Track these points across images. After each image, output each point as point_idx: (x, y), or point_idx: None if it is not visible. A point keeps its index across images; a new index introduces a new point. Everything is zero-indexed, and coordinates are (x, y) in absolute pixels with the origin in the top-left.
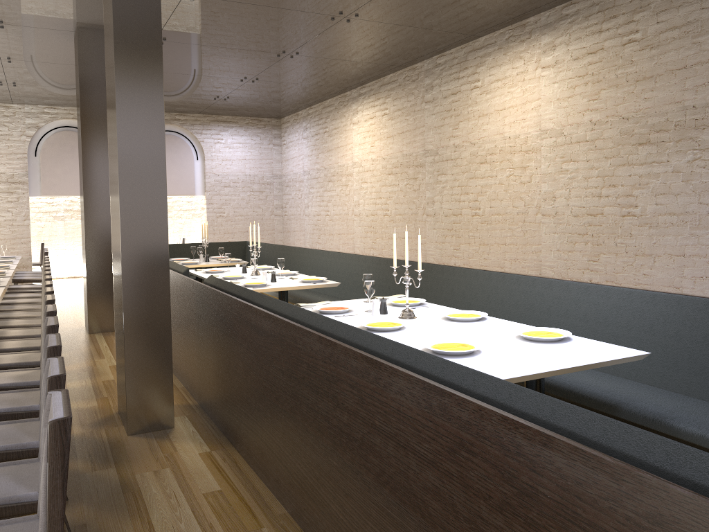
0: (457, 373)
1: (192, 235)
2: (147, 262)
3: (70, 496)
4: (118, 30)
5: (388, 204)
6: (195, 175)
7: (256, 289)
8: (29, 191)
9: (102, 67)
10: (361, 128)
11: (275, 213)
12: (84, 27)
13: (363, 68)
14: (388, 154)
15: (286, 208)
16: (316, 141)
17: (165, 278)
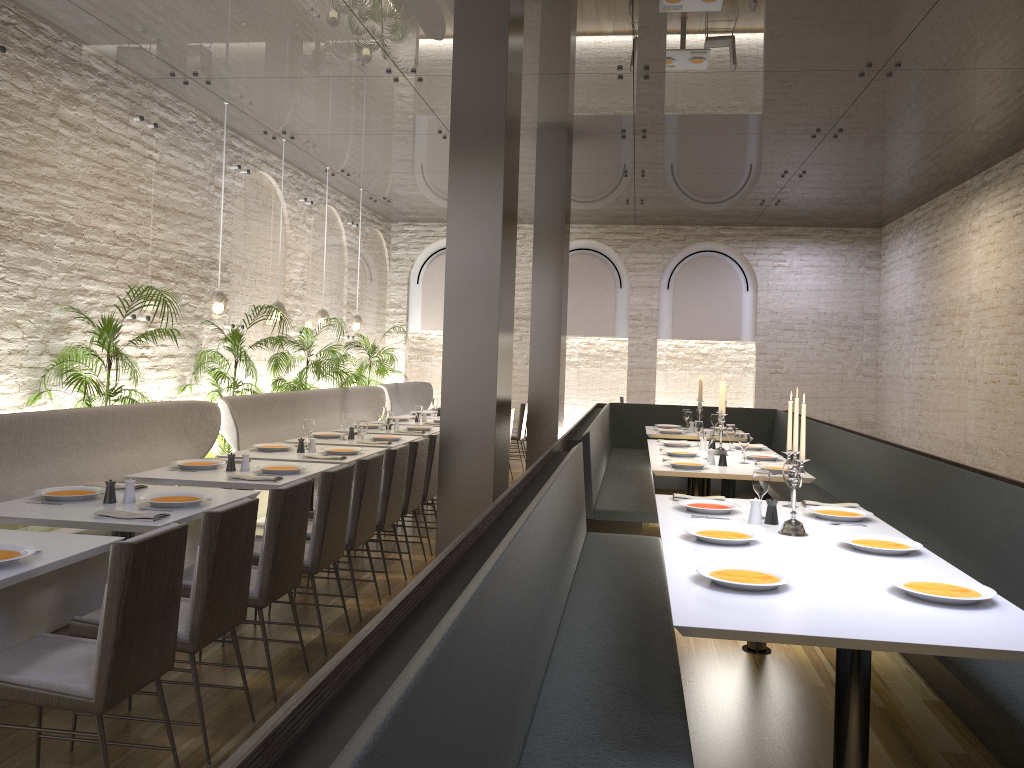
0: (480, 575)
1: (741, 398)
2: (469, 413)
3: (314, 668)
4: (455, 135)
5: (1015, 364)
6: (743, 312)
7: (677, 472)
8: None
9: (562, 174)
10: (982, 238)
11: (864, 373)
12: (545, 127)
13: (970, 142)
14: (1019, 281)
15: (881, 366)
16: (923, 261)
17: (490, 436)
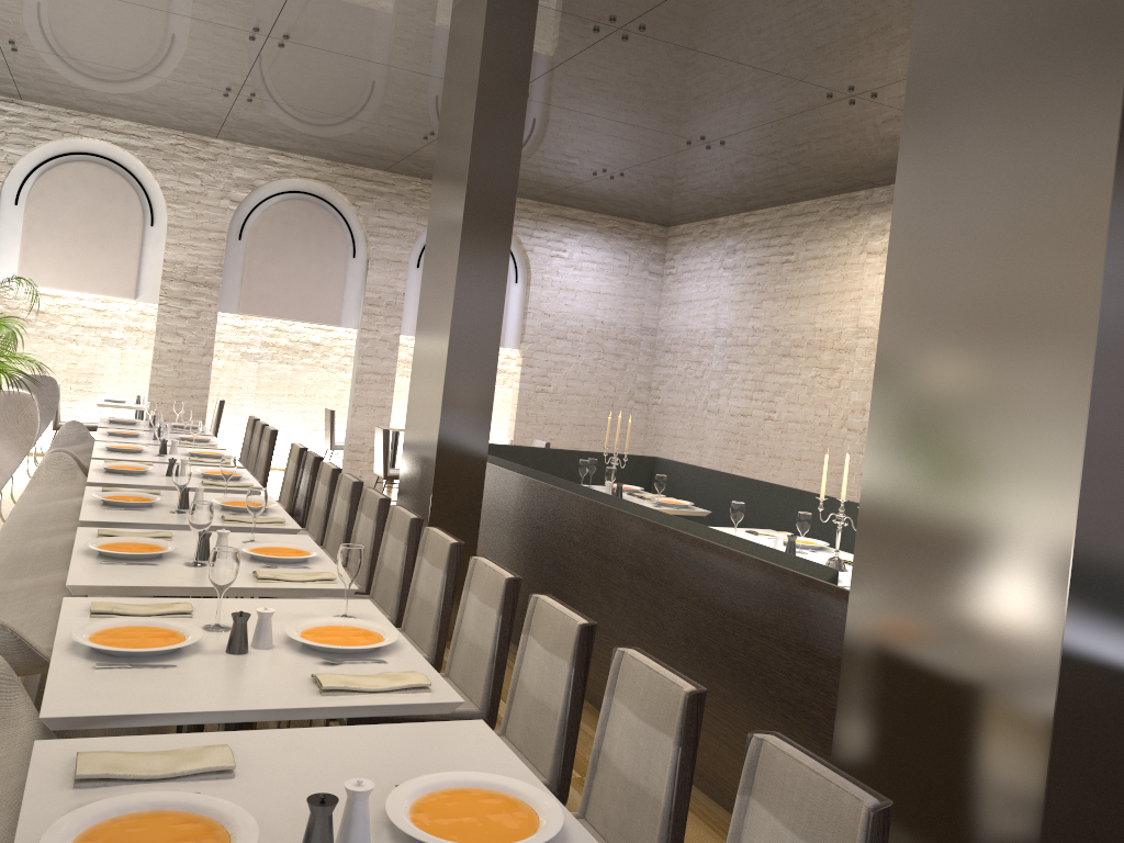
0: None
1: None
2: (1119, 637)
3: None
4: None
5: None
6: (508, 310)
7: None
8: (218, 302)
9: (524, 67)
10: None
11: (636, 398)
12: None
13: None
14: None
15: (658, 392)
16: (759, 277)
17: None
